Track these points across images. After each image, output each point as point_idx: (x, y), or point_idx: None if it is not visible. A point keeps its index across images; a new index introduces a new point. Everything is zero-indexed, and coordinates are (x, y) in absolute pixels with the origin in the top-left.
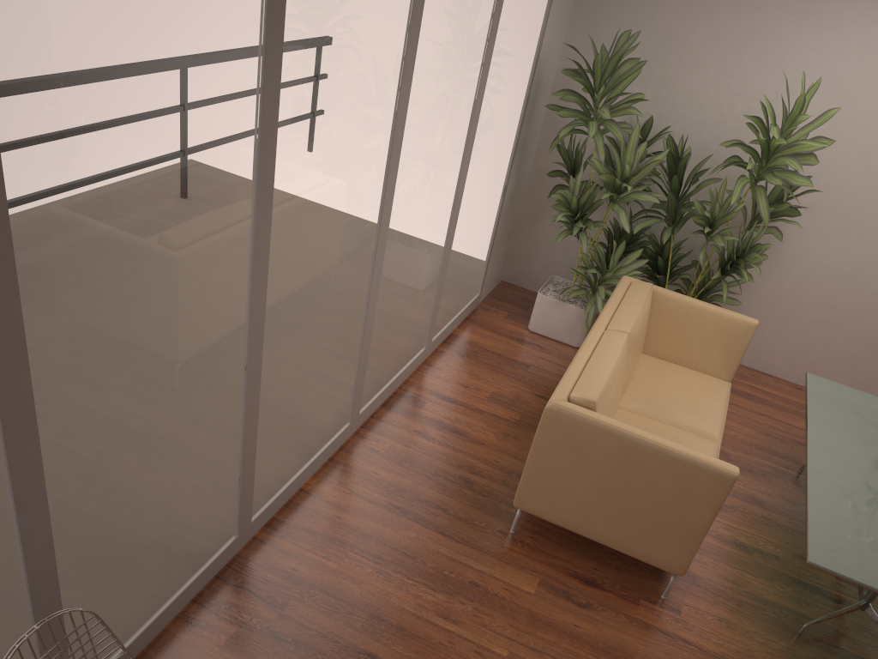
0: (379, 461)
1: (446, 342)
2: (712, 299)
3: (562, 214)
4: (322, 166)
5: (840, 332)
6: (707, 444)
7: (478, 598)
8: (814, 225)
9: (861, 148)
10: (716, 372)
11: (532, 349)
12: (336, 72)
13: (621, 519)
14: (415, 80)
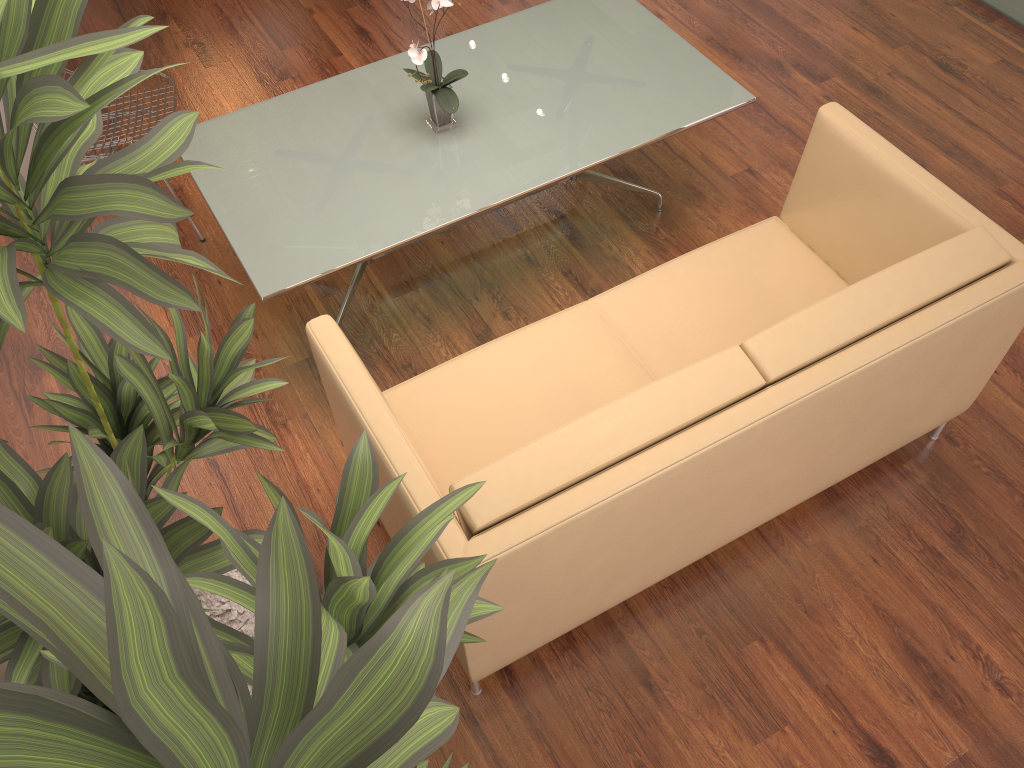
0: None
1: None
2: None
3: None
4: None
5: None
6: (622, 298)
7: None
8: None
9: None
10: None
11: None
12: None
13: None
14: None
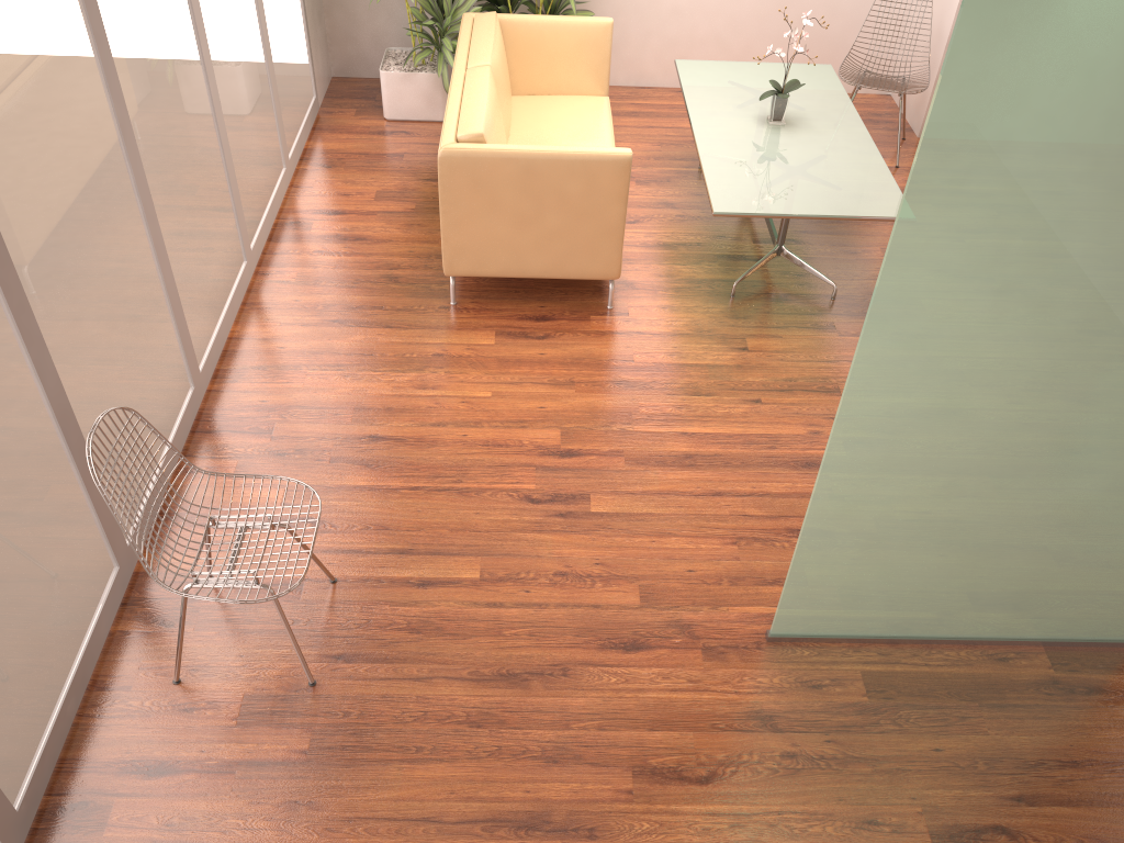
0: (294, 289)
1: (304, 159)
2: None
3: None
4: None
5: (699, 14)
6: None
7: (446, 364)
8: None
9: None
10: (591, 90)
11: (398, 138)
12: None
13: (547, 244)
14: None
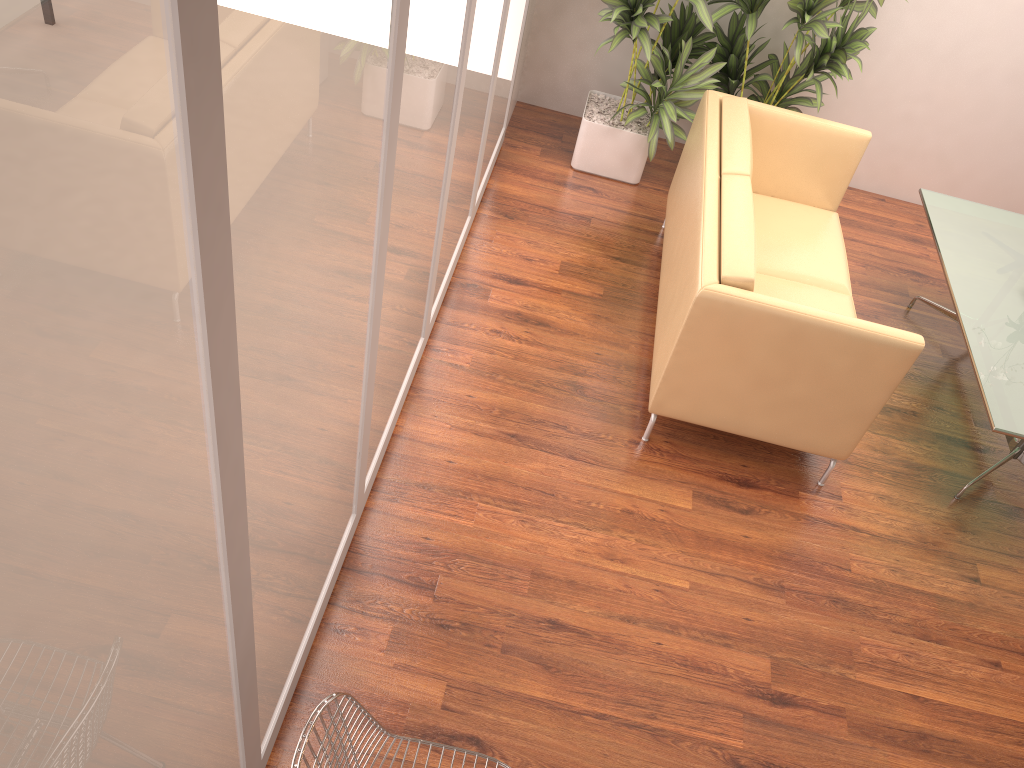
0: (467, 379)
1: (484, 202)
2: (791, 102)
3: (618, 10)
4: (433, 15)
5: (932, 127)
6: (841, 299)
7: (637, 528)
8: None
9: None
10: (820, 202)
11: (585, 195)
12: None
13: (780, 410)
14: None
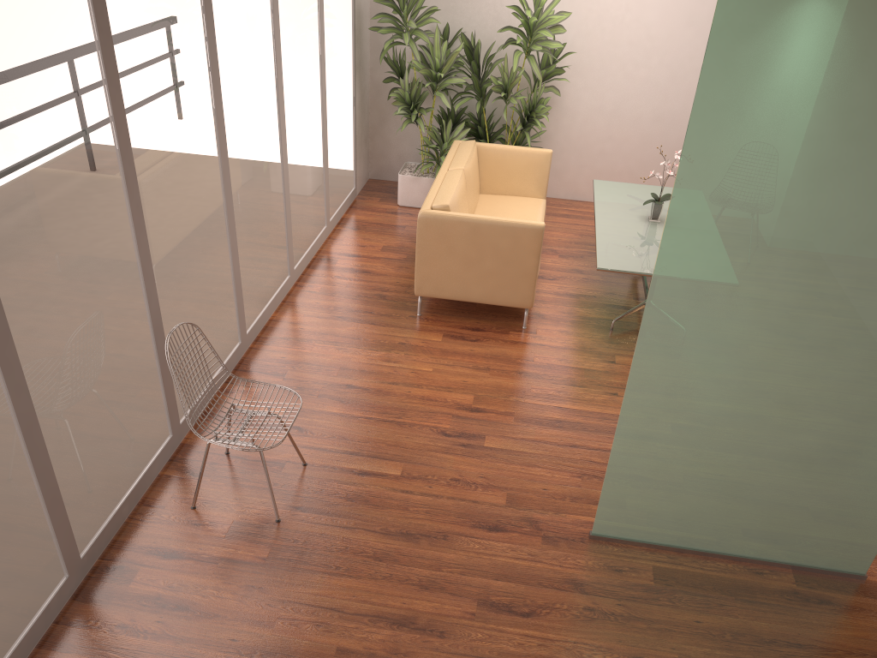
0: (317, 296)
1: (340, 224)
2: None
3: (401, 107)
4: (242, 77)
5: (618, 155)
6: None
7: (406, 349)
8: (580, 80)
9: (595, 17)
10: (534, 194)
11: (404, 216)
12: (238, 14)
13: (484, 280)
14: (280, 16)
